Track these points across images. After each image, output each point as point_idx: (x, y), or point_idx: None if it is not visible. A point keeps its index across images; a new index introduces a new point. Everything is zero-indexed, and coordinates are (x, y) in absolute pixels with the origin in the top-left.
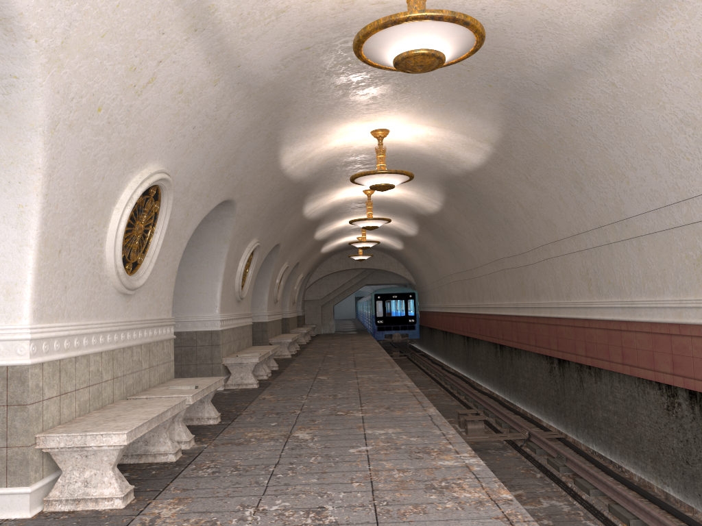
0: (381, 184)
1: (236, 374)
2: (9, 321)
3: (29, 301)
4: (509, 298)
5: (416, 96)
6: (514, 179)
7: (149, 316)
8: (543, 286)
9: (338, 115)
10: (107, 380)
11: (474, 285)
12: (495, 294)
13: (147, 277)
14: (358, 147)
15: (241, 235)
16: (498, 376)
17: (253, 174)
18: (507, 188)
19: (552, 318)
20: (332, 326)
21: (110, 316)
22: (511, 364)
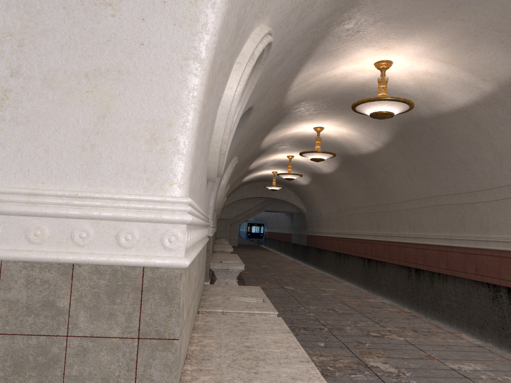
0: (384, 112)
1: (221, 279)
2: (152, 188)
3: (187, 157)
4: (438, 230)
5: (456, 22)
6: (501, 120)
7: (205, 213)
8: (496, 222)
9: (369, 35)
10: (196, 289)
11: (388, 217)
12: (417, 226)
13: (223, 166)
14: (349, 79)
15: (235, 149)
16: (410, 295)
17: (276, 85)
18: (484, 129)
19: (508, 252)
20: (236, 241)
21: (201, 206)
22: (431, 287)
